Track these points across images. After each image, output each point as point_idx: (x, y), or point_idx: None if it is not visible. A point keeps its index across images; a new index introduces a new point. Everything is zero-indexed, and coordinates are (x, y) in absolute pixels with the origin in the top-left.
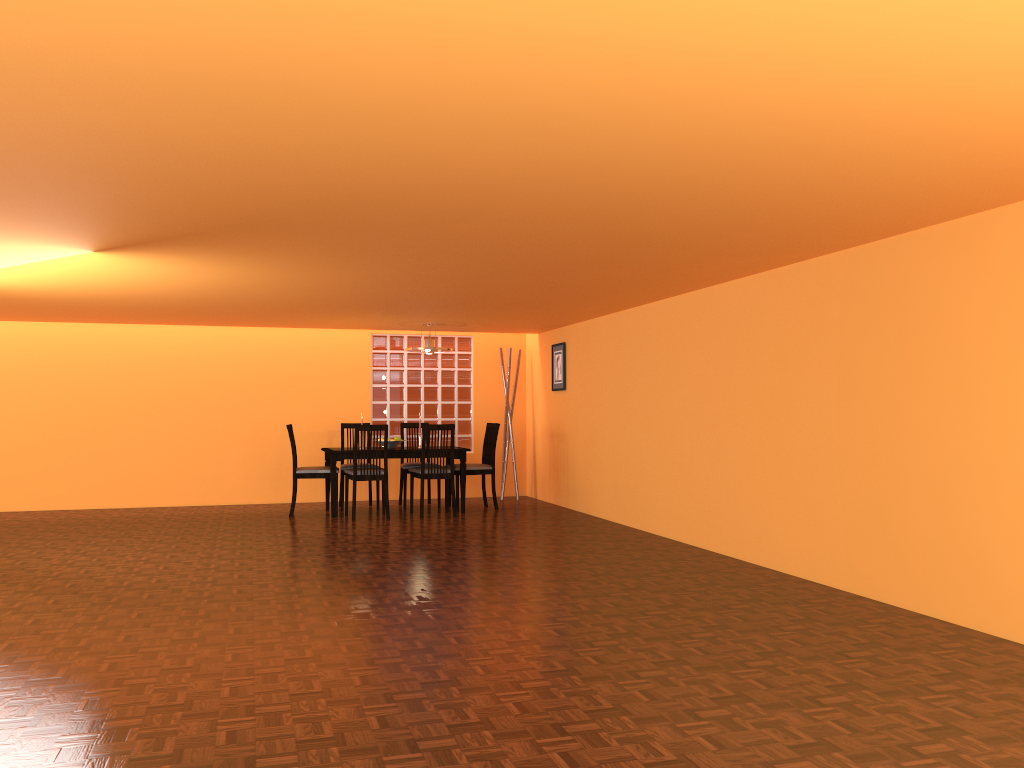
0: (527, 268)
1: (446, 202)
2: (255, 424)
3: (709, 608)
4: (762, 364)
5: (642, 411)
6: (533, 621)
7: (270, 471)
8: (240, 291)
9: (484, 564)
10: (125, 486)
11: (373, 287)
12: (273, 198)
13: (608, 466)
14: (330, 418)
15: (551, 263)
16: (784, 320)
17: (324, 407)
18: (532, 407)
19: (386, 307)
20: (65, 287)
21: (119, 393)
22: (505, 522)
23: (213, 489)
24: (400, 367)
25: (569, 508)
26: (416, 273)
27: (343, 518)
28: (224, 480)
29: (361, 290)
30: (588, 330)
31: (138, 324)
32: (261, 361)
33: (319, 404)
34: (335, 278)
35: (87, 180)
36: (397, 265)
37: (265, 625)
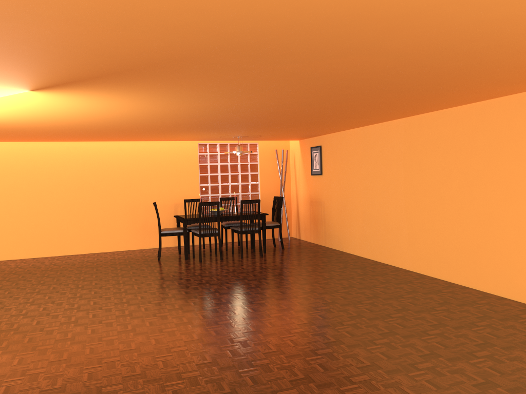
0: (344, 97)
1: (351, 36)
2: (129, 201)
3: (515, 346)
4: (501, 160)
5: (387, 189)
6: (400, 370)
7: (140, 229)
8: (129, 119)
9: (313, 302)
10: (50, 243)
11: (223, 114)
12: (202, 34)
13: (358, 223)
14: (175, 196)
15: (366, 93)
16: (524, 130)
17: (171, 189)
18: (295, 184)
19: (220, 127)
20: (6, 119)
21: (43, 185)
22: (297, 260)
23: (106, 242)
24: (216, 163)
25: (326, 246)
26: (262, 103)
27: (193, 260)
28: (112, 236)
29: (213, 116)
30: (340, 138)
31: (52, 141)
32: (131, 162)
33: (168, 187)
34: (202, 108)
35: (34, 13)
36: (254, 97)
37: (195, 386)
